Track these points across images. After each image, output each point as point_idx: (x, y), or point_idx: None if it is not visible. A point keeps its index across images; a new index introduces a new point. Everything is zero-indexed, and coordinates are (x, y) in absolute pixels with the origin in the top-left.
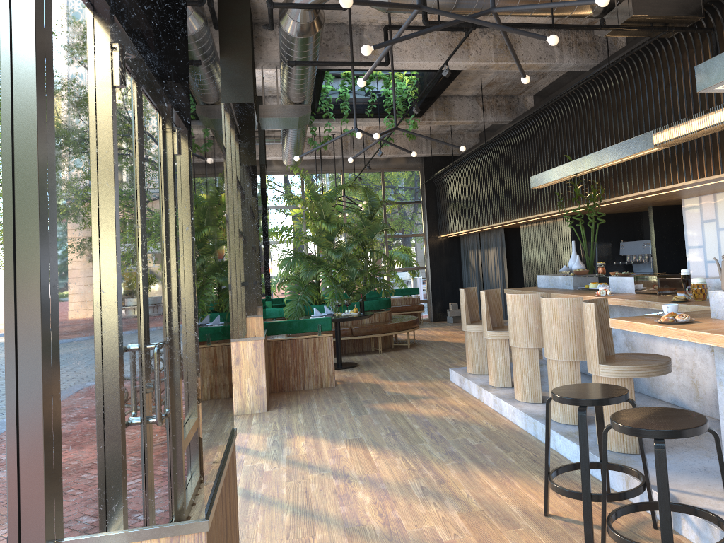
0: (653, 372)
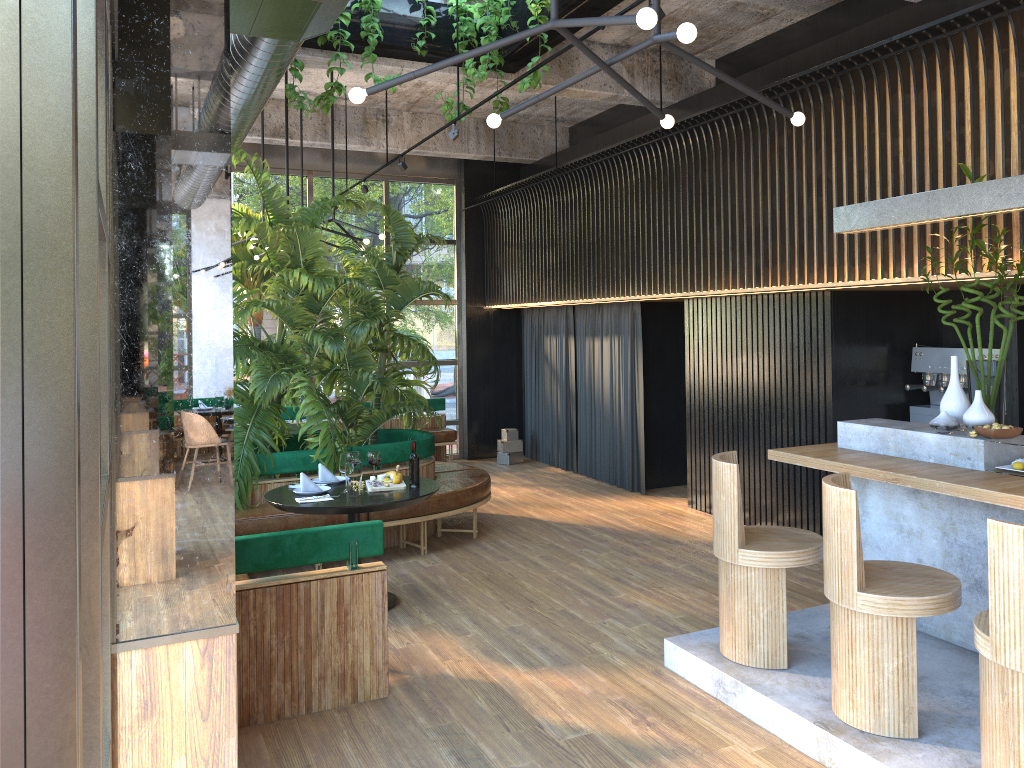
0: None
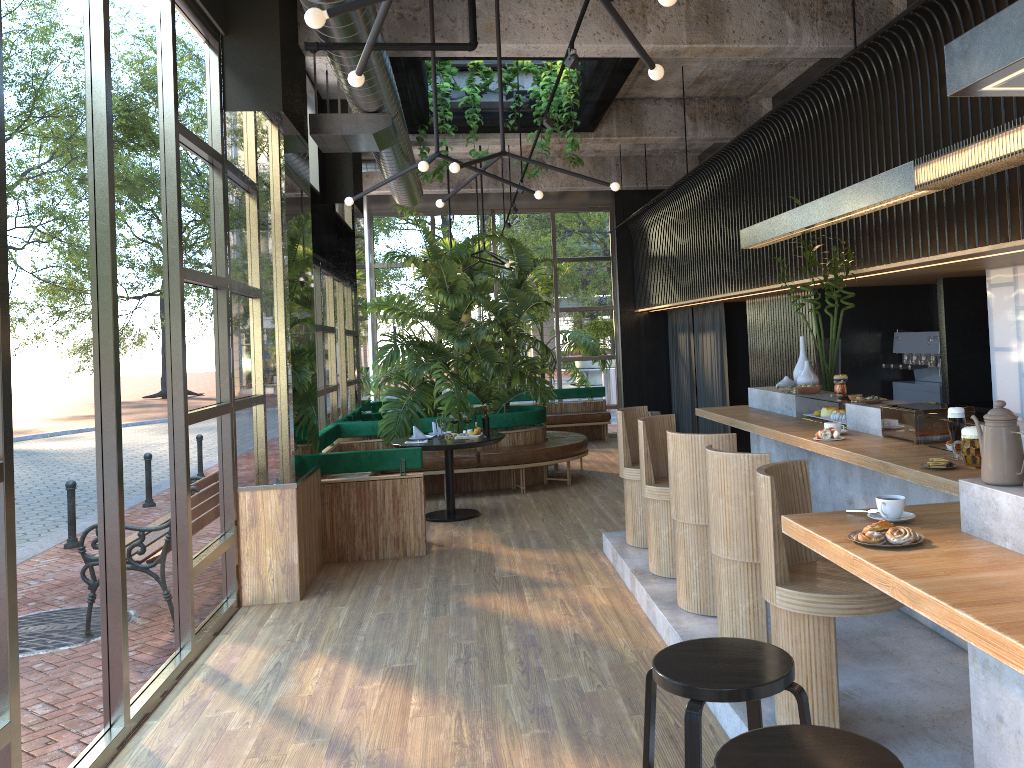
0: (870, 608)
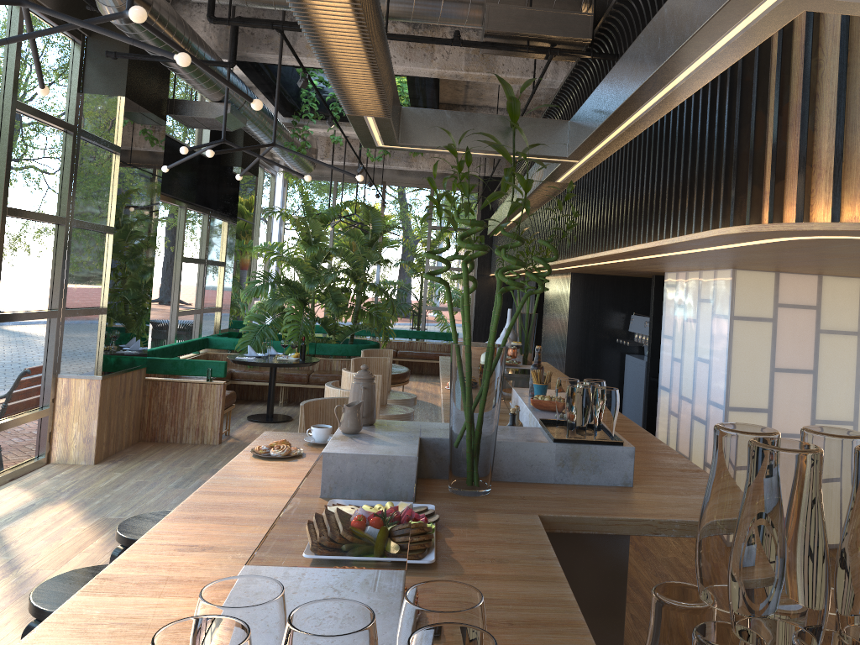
0: None
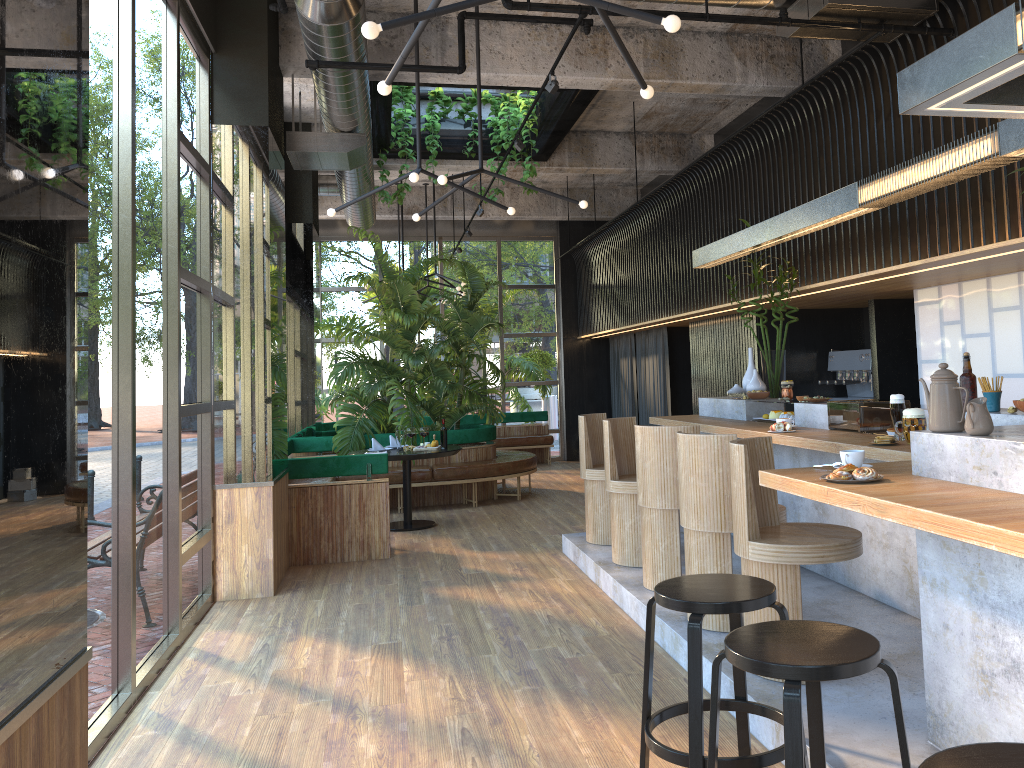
0: (831, 557)
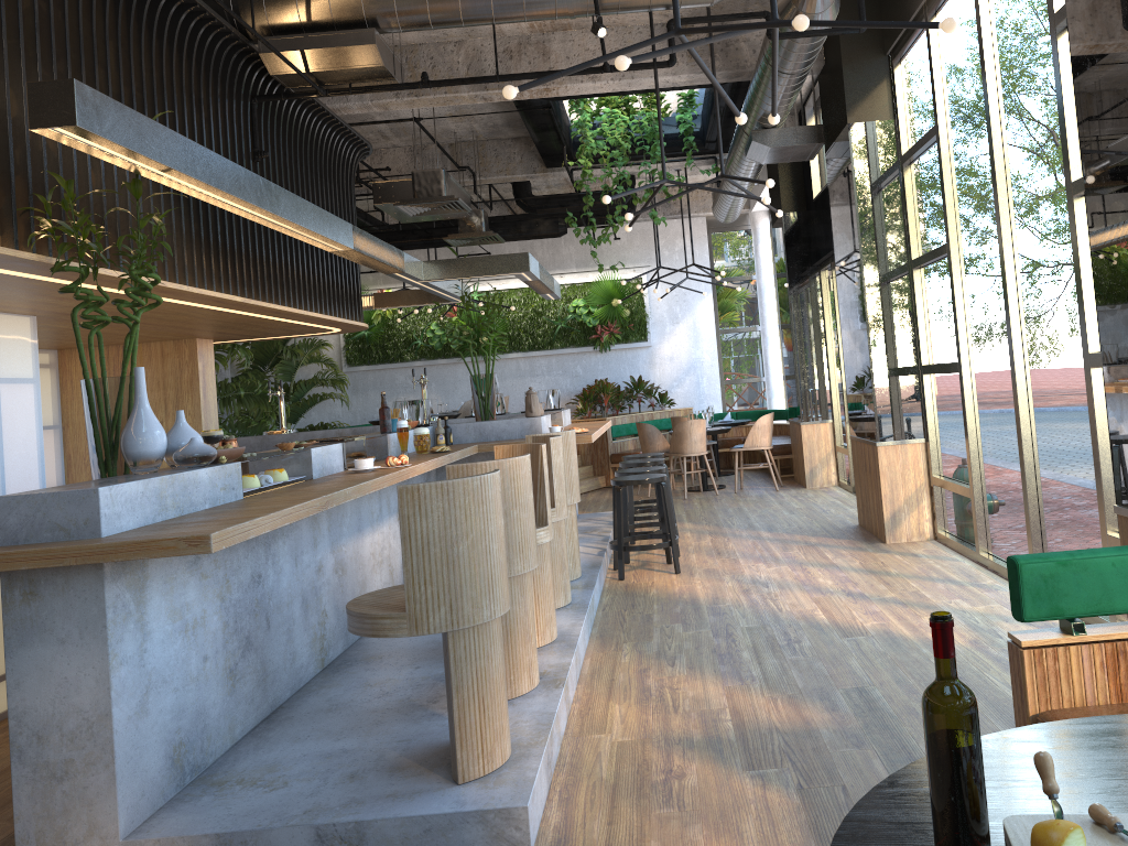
0: None
